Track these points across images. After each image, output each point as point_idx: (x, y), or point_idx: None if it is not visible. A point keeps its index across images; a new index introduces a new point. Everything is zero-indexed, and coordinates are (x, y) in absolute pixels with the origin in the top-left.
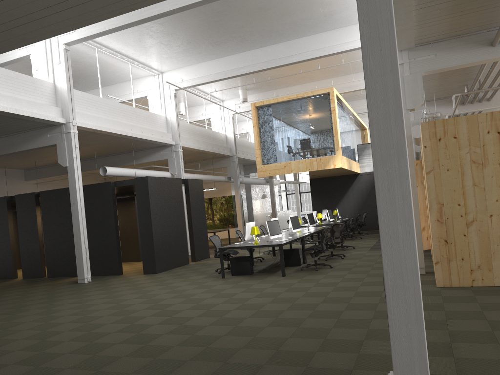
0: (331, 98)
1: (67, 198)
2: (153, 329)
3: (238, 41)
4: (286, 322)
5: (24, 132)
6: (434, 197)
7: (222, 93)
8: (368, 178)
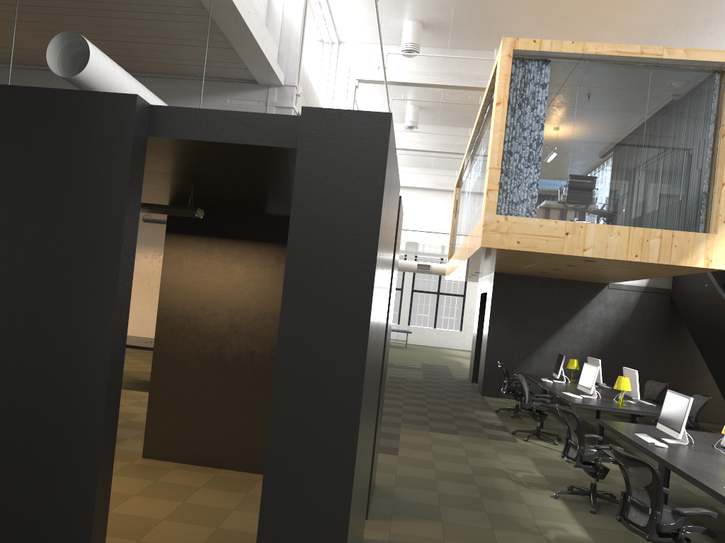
0: None
1: None
2: None
3: None
4: None
5: None
6: None
7: (360, 18)
8: (624, 298)
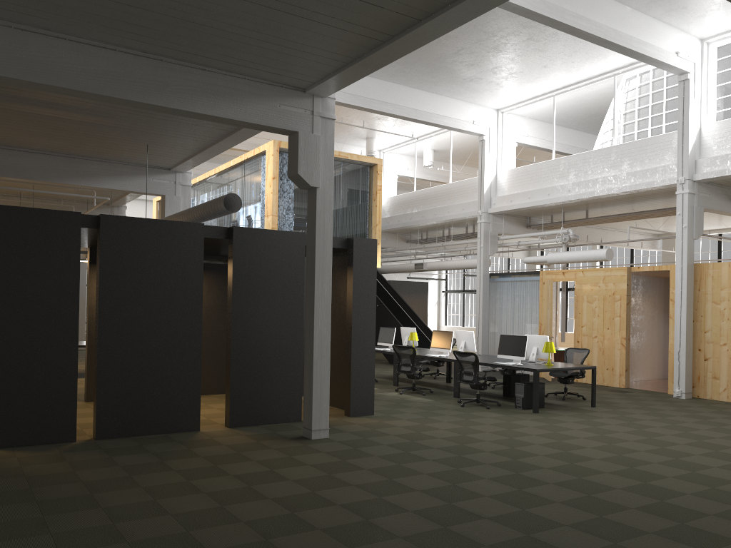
0: (379, 173)
1: (190, 248)
2: None
3: None
4: None
5: (208, 70)
6: None
7: None
8: None
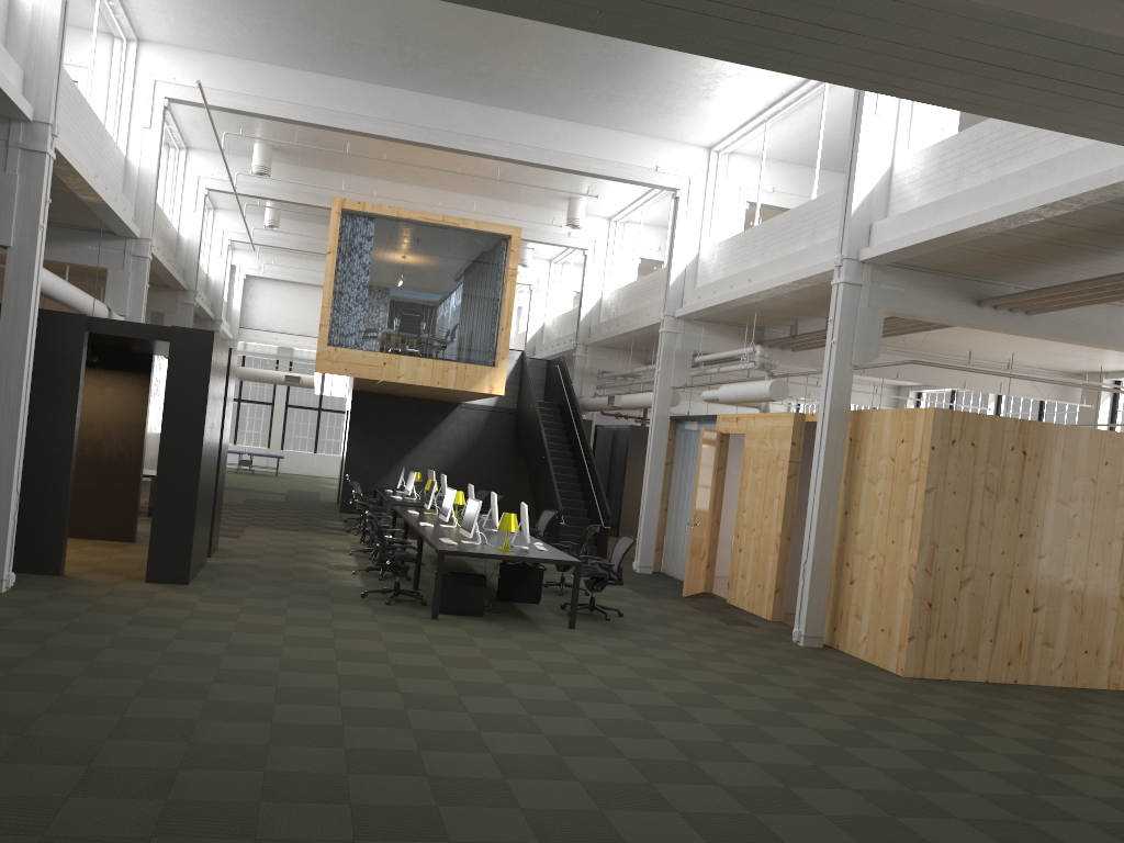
0: (514, 249)
1: None
2: (637, 749)
3: (397, 63)
4: (849, 738)
5: None
6: (929, 533)
7: (209, 135)
8: (475, 417)
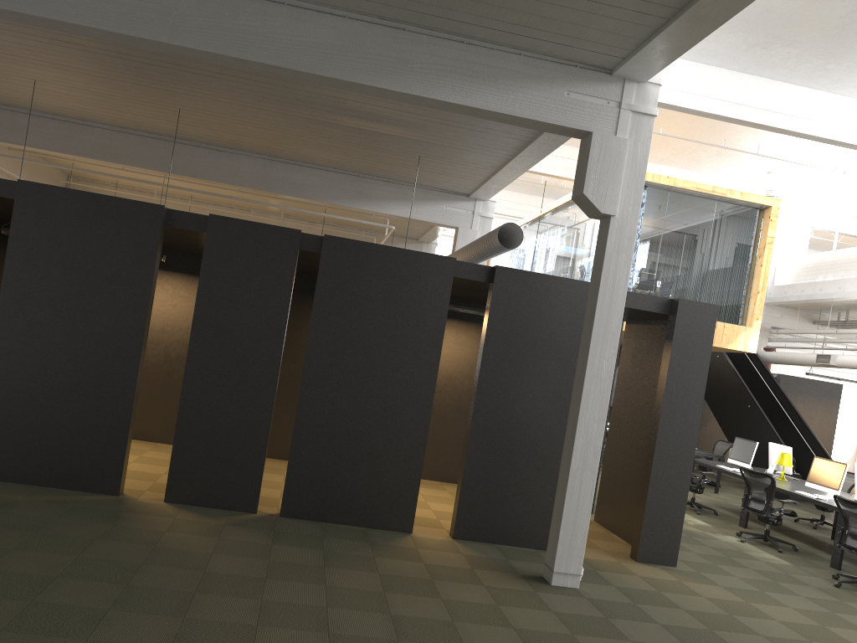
0: (773, 219)
1: (433, 290)
2: None
3: (749, 42)
4: None
5: (468, 42)
6: None
7: None
8: None
